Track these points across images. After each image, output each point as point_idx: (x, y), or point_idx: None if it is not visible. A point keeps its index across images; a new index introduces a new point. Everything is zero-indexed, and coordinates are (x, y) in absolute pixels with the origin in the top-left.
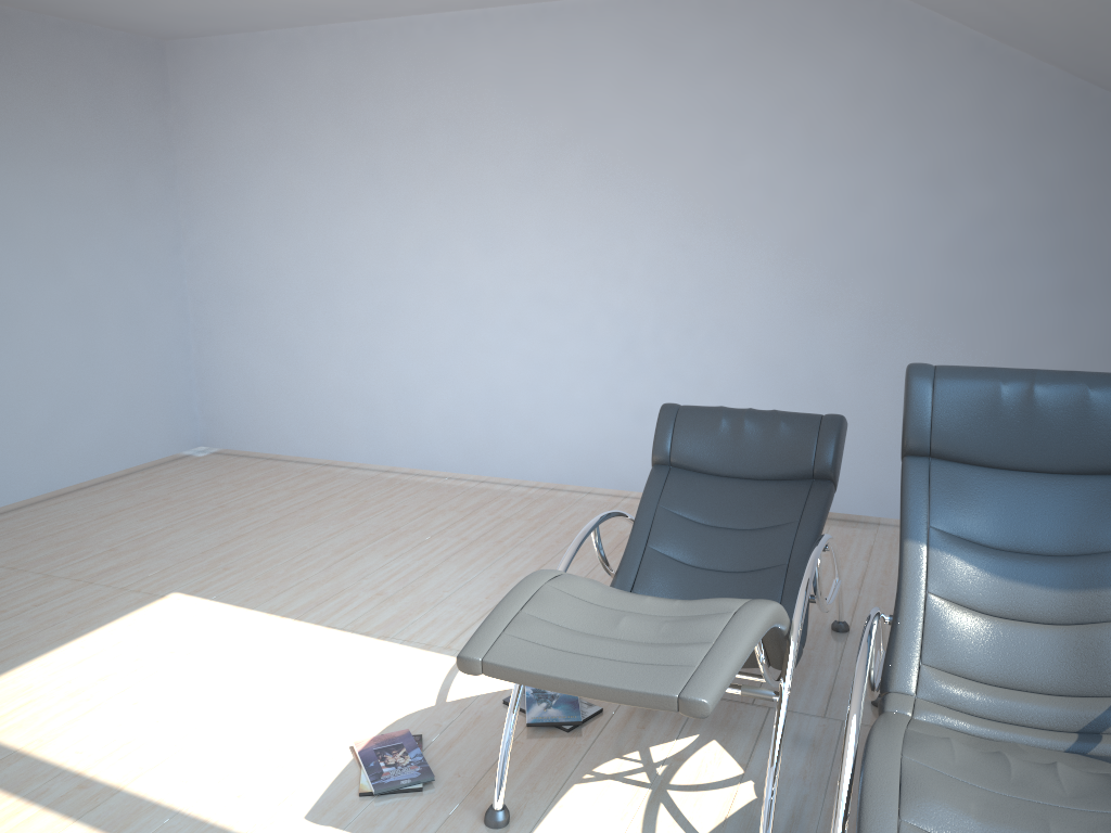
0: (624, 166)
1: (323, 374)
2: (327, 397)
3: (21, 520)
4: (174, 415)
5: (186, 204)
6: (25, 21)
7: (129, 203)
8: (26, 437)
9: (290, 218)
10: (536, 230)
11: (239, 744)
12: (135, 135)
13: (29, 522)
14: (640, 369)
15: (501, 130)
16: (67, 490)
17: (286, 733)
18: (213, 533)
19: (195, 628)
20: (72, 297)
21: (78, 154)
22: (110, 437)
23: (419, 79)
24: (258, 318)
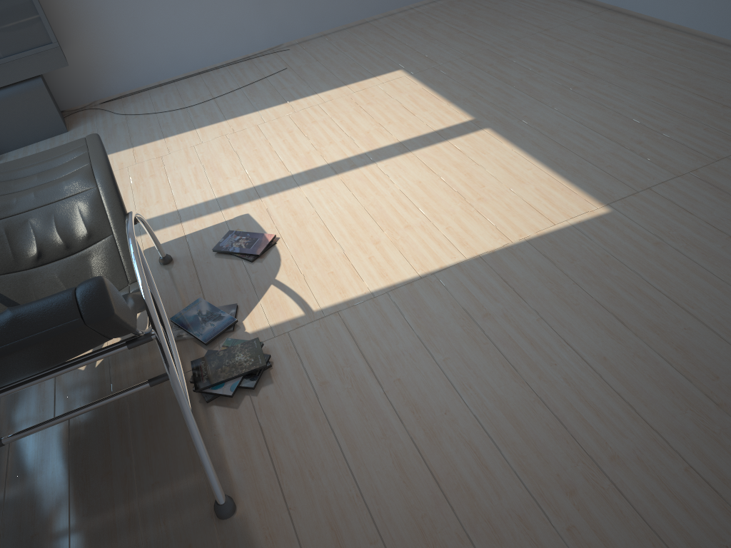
0: None
1: None
2: None
3: None
4: None
5: None
6: None
7: None
8: None
9: None
10: None
11: (330, 207)
12: None
13: None
14: None
15: None
16: None
17: (320, 222)
18: None
19: (514, 211)
20: None
21: None
22: None
23: None
24: None
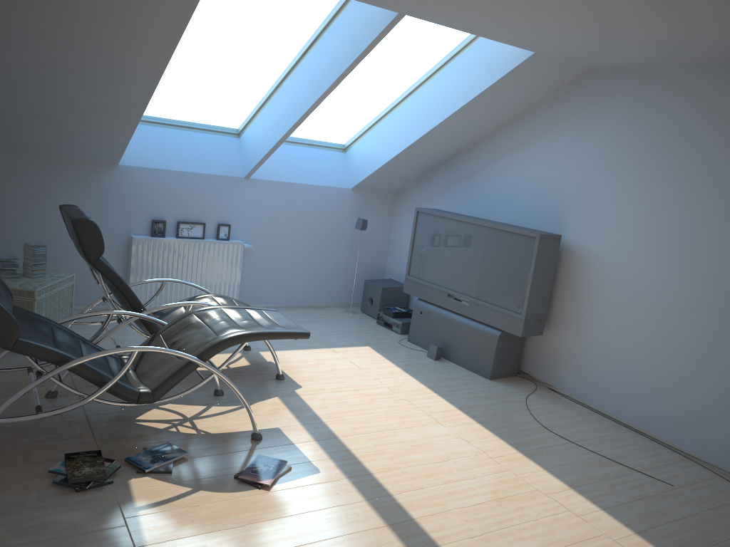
0: None
1: None
2: None
3: None
4: None
5: None
6: None
7: None
8: None
9: None
10: None
11: (317, 520)
12: None
13: None
14: None
15: None
16: None
17: (289, 514)
18: None
19: None
20: None
21: None
22: None
23: None
24: None
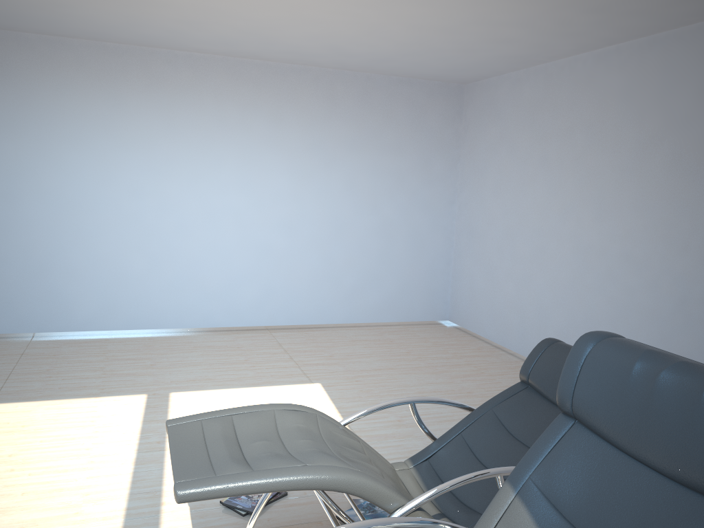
0: (695, 157)
1: (503, 289)
2: (503, 304)
3: (322, 332)
4: (432, 298)
5: (460, 177)
6: (379, 79)
7: (424, 175)
8: (341, 292)
9: (501, 188)
10: (629, 205)
11: None
12: (434, 137)
13: (324, 334)
14: (688, 325)
15: (617, 130)
16: (359, 325)
17: None
18: (381, 363)
19: (298, 401)
20: (380, 223)
21: (397, 148)
22: (389, 302)
23: (575, 97)
24: (480, 248)
